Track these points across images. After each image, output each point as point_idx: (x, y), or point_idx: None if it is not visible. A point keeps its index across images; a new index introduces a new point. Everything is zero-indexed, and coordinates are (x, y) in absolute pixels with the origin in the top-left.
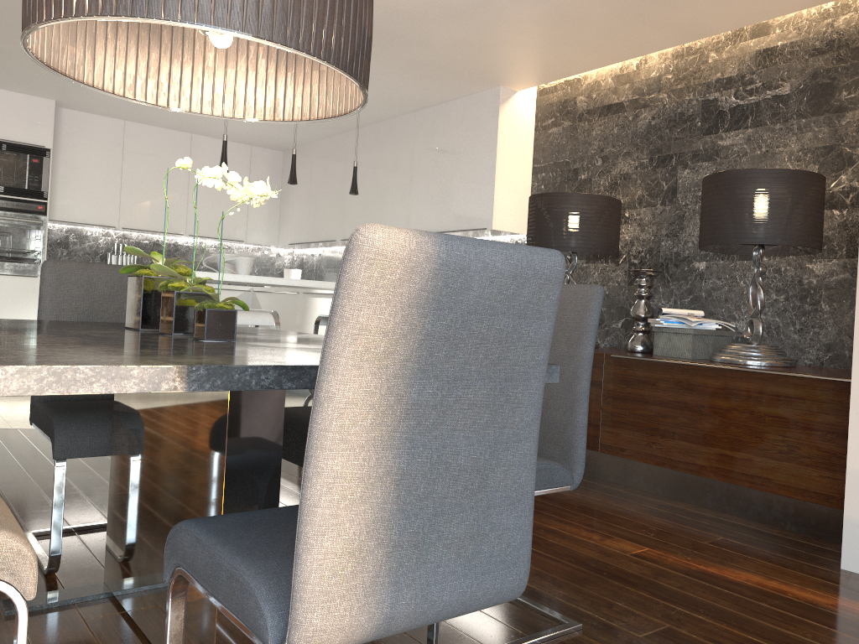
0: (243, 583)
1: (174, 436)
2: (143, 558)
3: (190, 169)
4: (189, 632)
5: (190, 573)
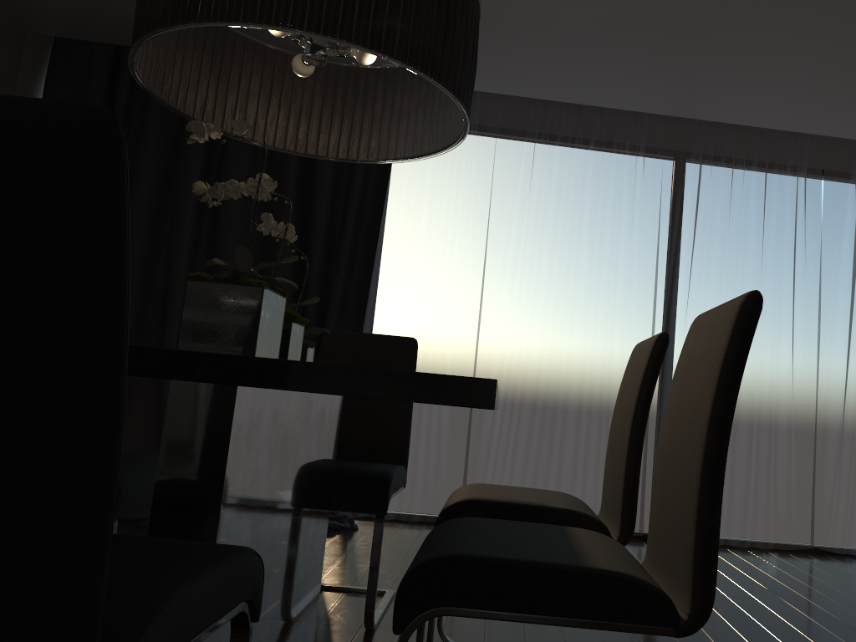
0: (405, 470)
1: (307, 467)
2: (264, 632)
3: (240, 139)
4: (305, 612)
5: (394, 492)
